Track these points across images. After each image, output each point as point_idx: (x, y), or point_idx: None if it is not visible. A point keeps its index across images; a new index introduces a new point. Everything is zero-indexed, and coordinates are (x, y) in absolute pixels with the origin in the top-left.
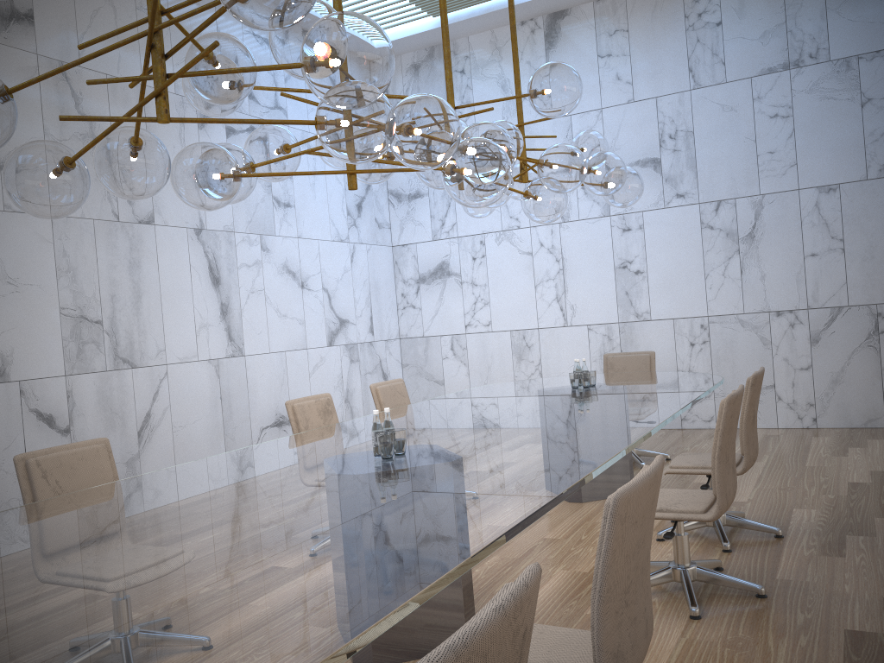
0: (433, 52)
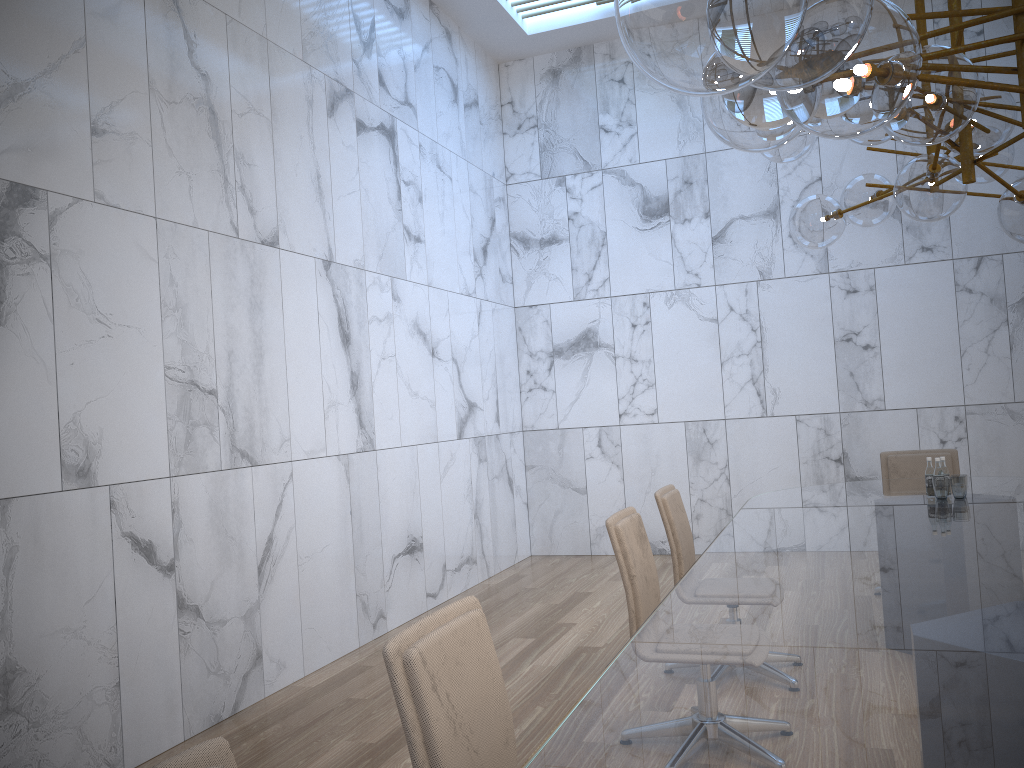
0: (580, 54)
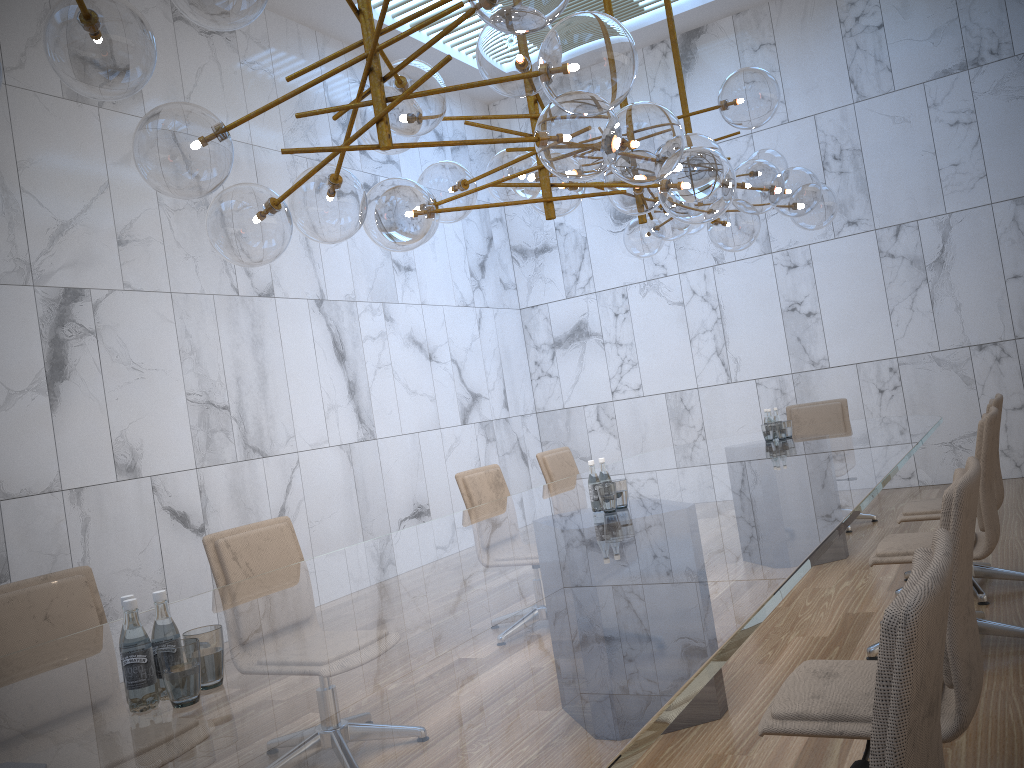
0: None
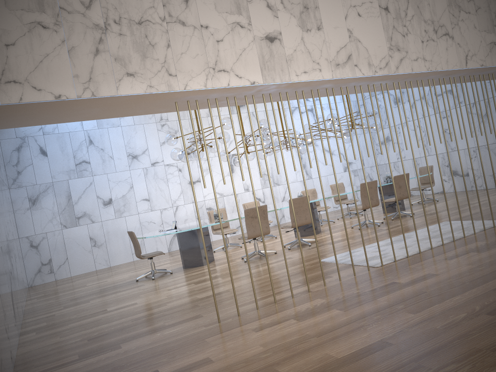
0: None
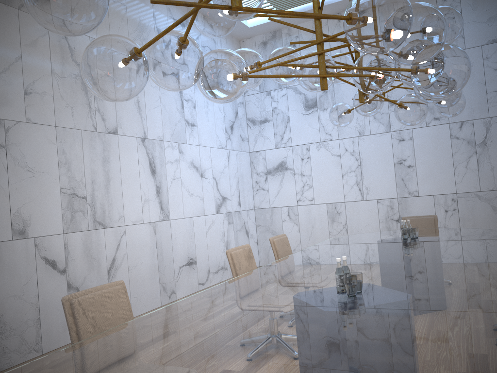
0: (275, 34)
